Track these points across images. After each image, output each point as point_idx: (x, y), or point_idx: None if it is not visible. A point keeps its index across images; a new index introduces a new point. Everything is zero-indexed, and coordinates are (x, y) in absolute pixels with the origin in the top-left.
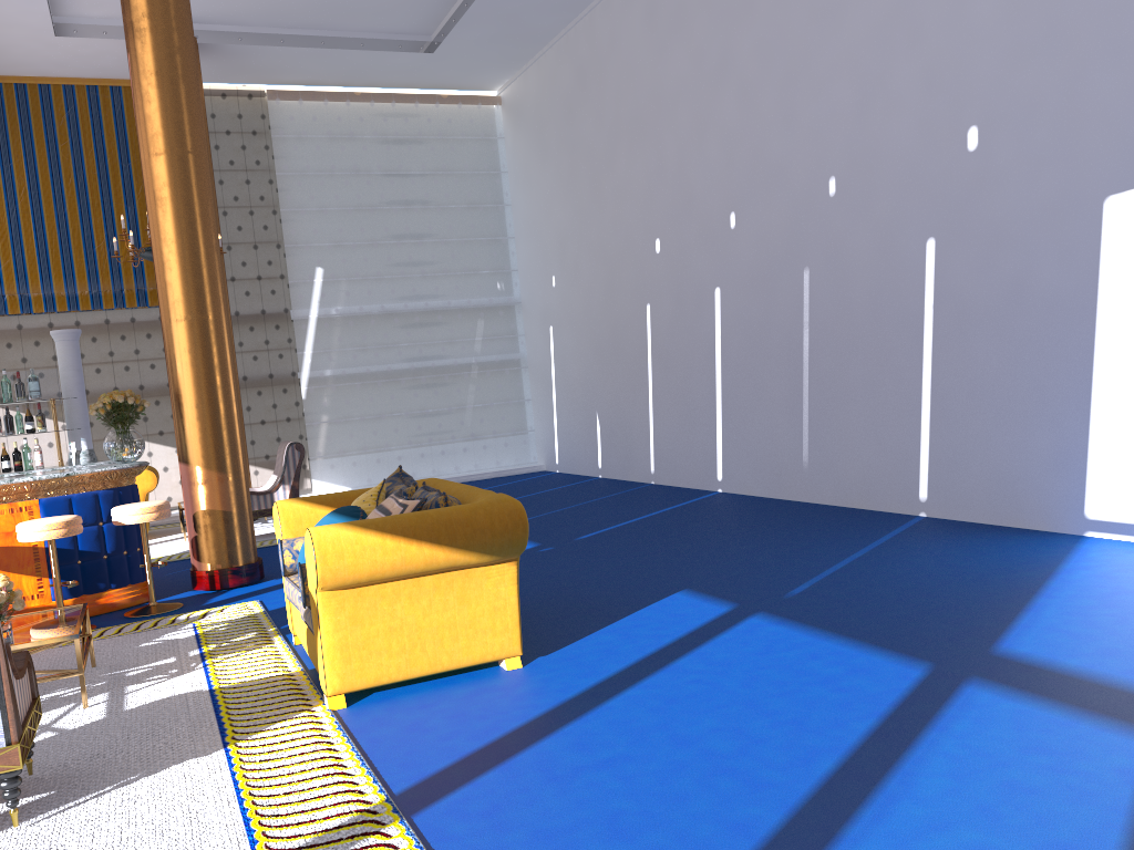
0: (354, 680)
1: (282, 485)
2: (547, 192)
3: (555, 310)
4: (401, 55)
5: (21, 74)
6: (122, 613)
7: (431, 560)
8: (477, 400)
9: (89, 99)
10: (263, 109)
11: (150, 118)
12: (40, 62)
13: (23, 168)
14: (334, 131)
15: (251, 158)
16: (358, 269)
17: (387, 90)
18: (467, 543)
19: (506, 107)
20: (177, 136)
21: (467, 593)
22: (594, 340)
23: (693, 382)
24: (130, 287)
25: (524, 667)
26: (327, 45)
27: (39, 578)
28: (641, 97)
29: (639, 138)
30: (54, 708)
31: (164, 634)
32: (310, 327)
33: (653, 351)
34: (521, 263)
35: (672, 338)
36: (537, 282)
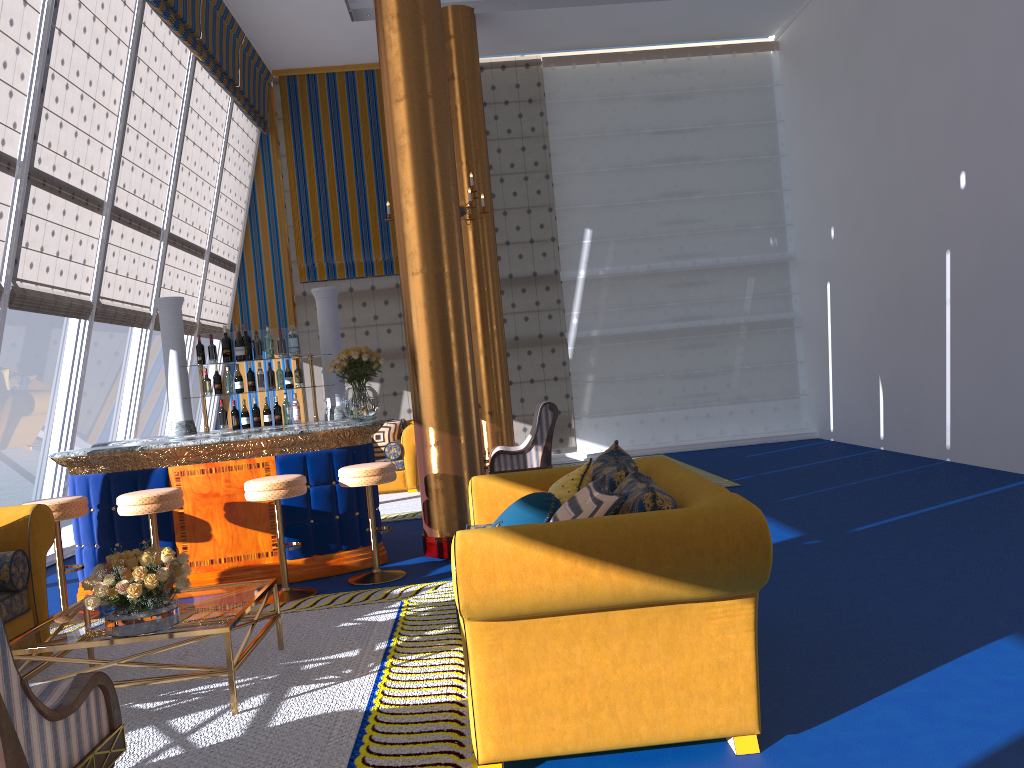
0: (515, 746)
1: (535, 445)
2: (827, 135)
3: (833, 264)
4: (671, 5)
5: (331, 64)
6: (349, 577)
7: (621, 591)
8: (745, 361)
9: None
10: (538, 77)
11: (390, 64)
12: (344, 50)
13: (331, 149)
14: (606, 92)
15: (527, 126)
16: (625, 229)
17: (659, 47)
18: (676, 571)
19: (784, 52)
20: (416, 80)
21: (678, 639)
22: (878, 295)
23: (1007, 342)
24: None
25: (762, 754)
26: (596, 2)
27: (273, 535)
28: (945, 6)
29: (941, 55)
30: (208, 708)
31: (367, 613)
32: (578, 287)
33: (953, 305)
34: (796, 217)
35: (979, 289)
36: (814, 235)
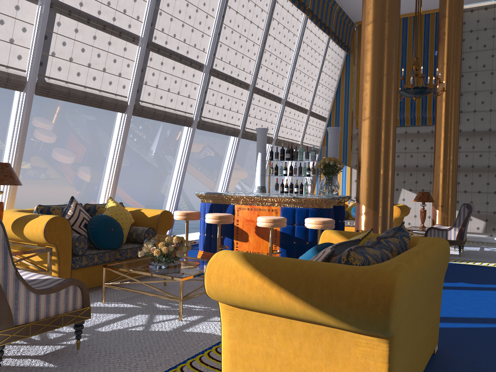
0: None
1: (454, 227)
2: None
3: None
4: None
5: None
6: None
7: (288, 308)
8: None
9: (413, 22)
10: None
11: (365, 5)
12: None
13: None
14: None
15: None
16: None
17: None
18: (322, 304)
19: None
20: (377, 12)
21: (335, 352)
22: None
23: None
24: (418, 115)
25: None
26: None
27: (275, 245)
28: None
29: None
30: (175, 314)
31: None
32: None
33: None
34: None
35: None
36: None
